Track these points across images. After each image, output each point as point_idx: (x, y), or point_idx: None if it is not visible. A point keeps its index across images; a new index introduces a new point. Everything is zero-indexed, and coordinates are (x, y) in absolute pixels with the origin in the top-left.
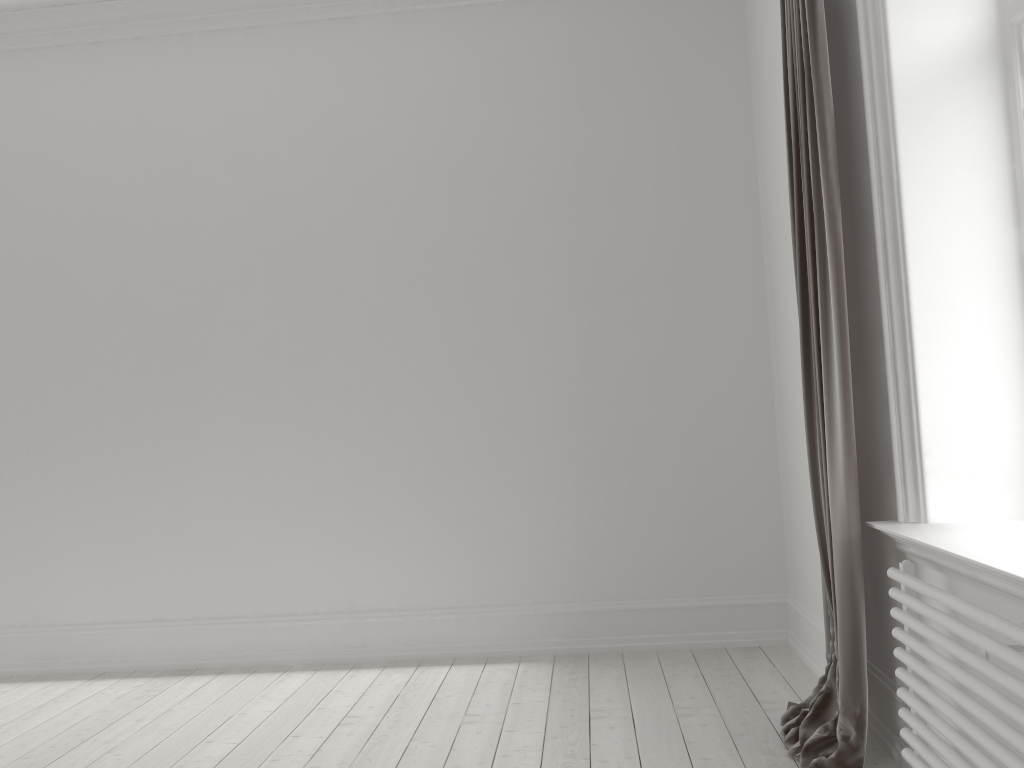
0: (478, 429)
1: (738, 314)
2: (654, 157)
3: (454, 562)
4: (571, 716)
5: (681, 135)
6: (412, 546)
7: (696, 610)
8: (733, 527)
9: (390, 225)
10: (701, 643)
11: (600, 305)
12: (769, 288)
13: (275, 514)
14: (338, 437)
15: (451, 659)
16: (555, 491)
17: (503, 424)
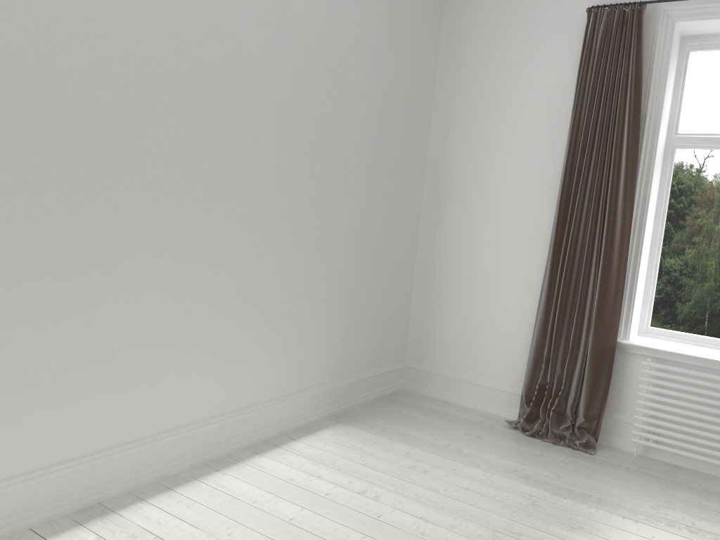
0: (310, 262)
1: (414, 202)
2: (403, 92)
3: (285, 363)
4: (448, 452)
5: (413, 83)
6: (265, 354)
7: (377, 376)
8: (394, 326)
9: (286, 84)
10: (378, 395)
11: (371, 183)
12: (431, 191)
13: (178, 336)
14: (231, 264)
15: (280, 436)
16: (337, 307)
17: (322, 259)
